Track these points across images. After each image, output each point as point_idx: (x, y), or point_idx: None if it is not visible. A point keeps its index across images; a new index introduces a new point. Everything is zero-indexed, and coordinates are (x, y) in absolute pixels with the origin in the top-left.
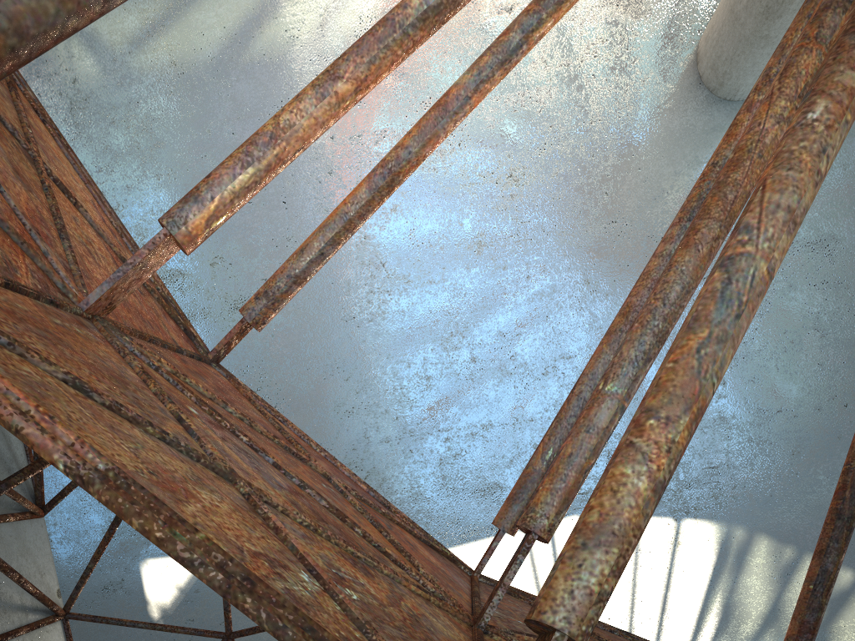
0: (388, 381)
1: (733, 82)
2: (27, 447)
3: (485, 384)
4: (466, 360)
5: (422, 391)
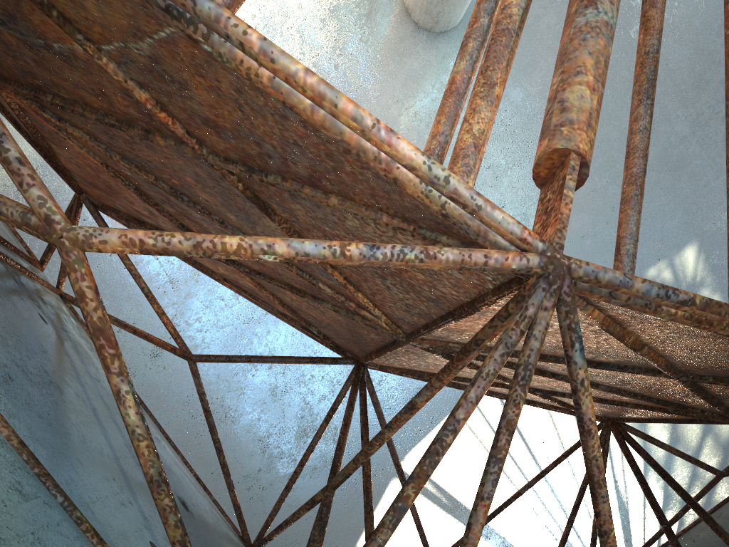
0: (302, 352)
1: (446, 17)
2: (219, 506)
3: None
4: None
5: None
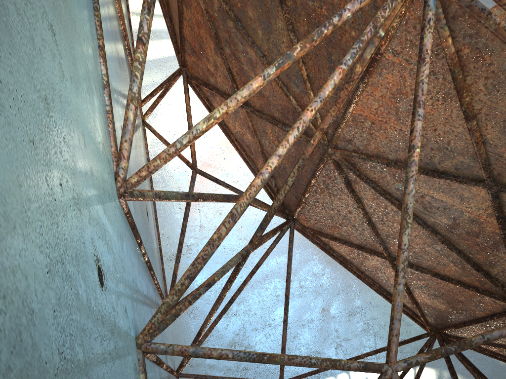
0: (256, 297)
1: None
2: (163, 273)
3: (308, 299)
4: (297, 287)
5: (274, 303)
